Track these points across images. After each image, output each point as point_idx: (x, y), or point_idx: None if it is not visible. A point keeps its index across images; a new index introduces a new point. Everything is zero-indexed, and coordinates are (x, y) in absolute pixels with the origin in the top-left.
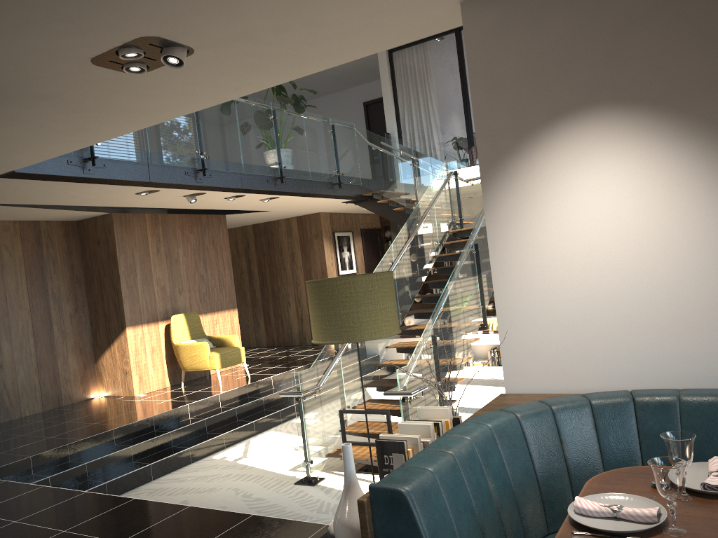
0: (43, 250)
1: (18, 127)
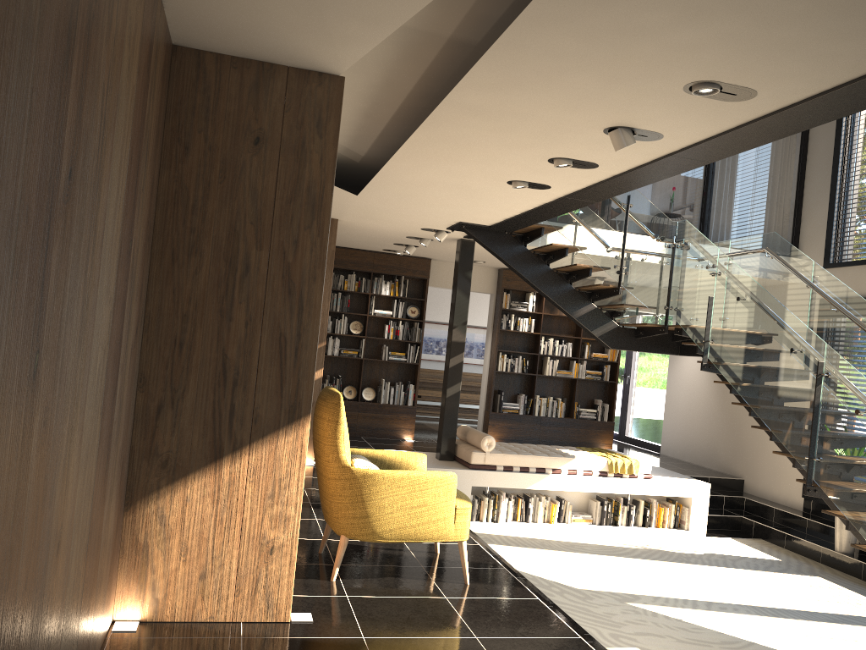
0: (147, 97)
1: None
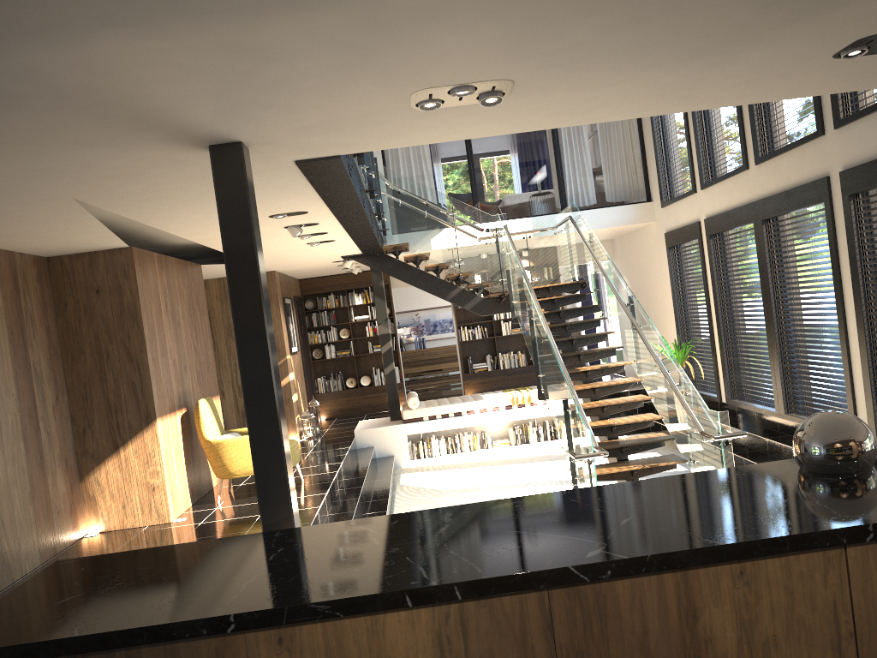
0: (21, 300)
1: (575, 94)
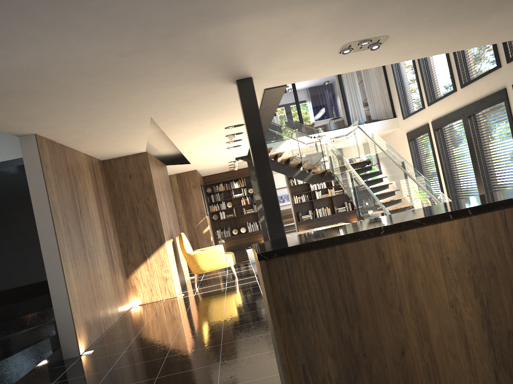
0: (97, 181)
1: (410, 43)
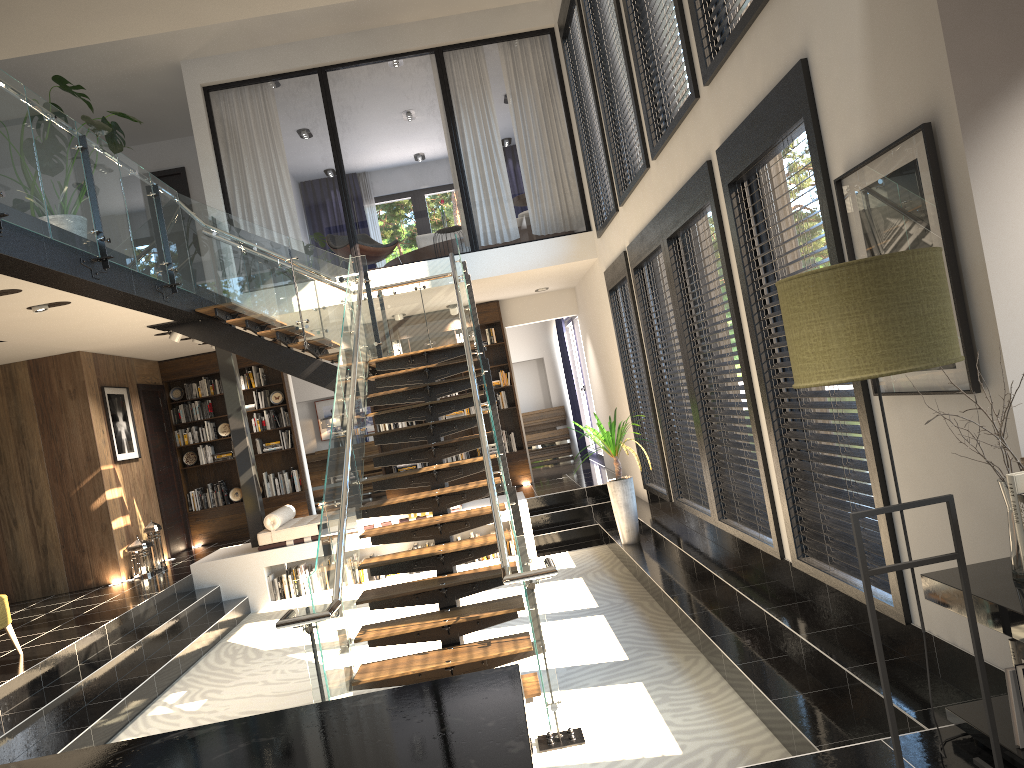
0: None
1: None
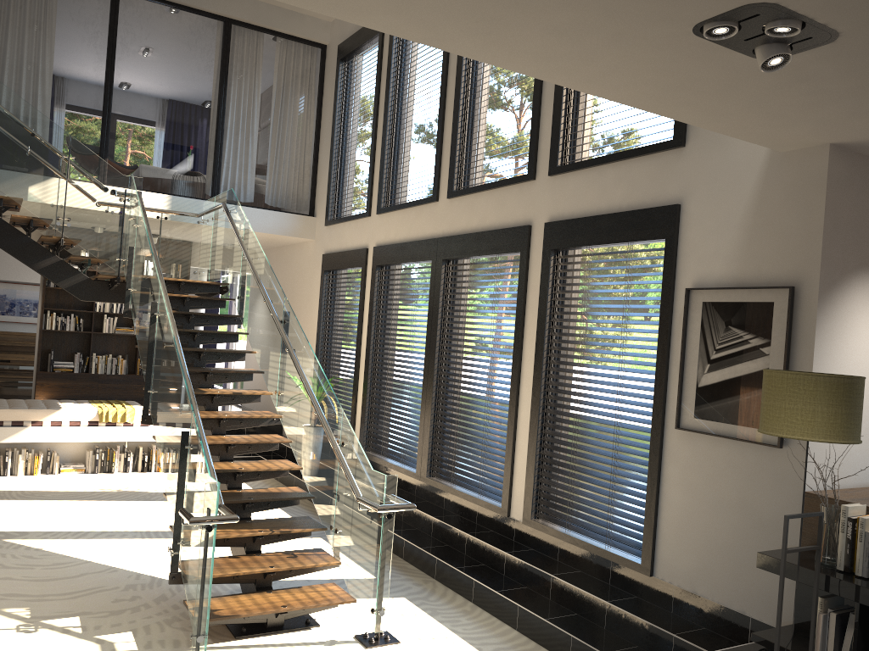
0: None
1: None
